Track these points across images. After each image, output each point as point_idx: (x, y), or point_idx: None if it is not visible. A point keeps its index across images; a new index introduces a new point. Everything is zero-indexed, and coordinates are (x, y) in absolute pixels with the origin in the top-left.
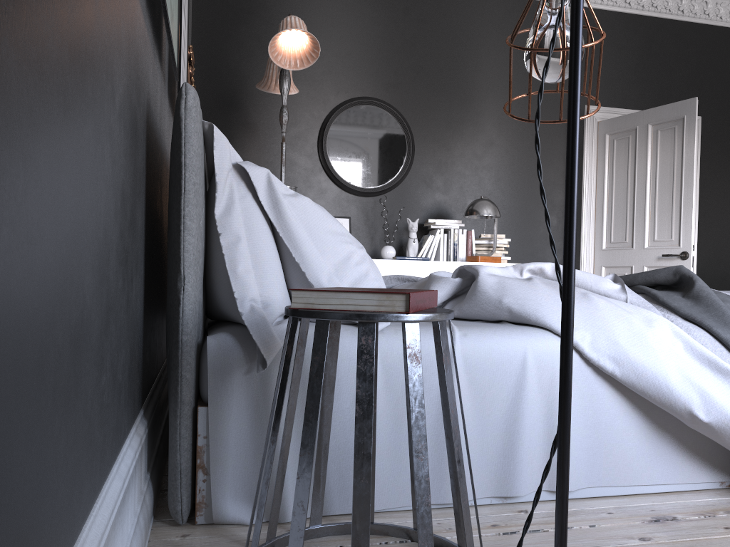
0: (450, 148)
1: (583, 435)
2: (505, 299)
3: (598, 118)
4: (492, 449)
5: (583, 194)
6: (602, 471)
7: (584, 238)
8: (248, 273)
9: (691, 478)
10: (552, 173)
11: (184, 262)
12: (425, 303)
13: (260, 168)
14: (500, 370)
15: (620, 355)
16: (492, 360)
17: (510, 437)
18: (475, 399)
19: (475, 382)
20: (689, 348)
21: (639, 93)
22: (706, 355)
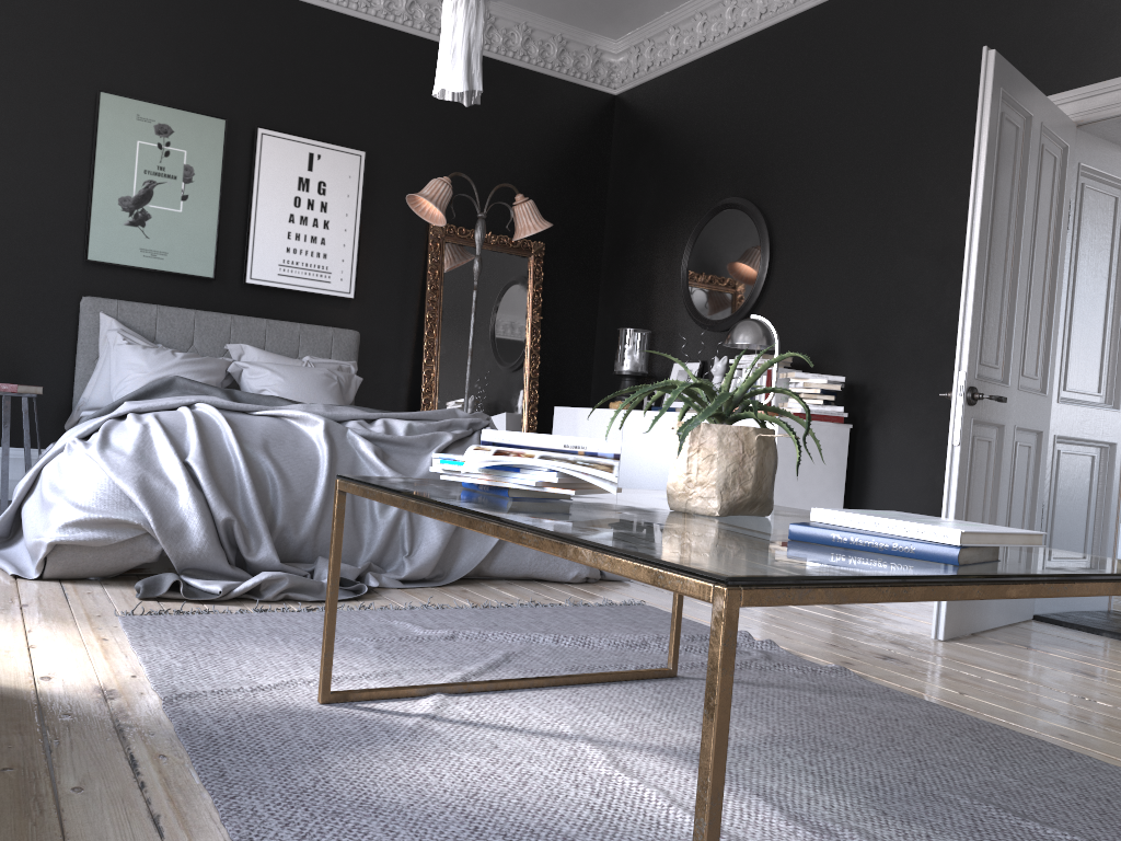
0: (815, 244)
1: None
2: None
3: (1069, 116)
4: None
5: None
6: None
7: None
8: (90, 385)
9: None
10: None
11: (75, 379)
12: None
13: (113, 331)
14: None
15: None
16: None
17: None
18: None
19: None
20: None
21: None
22: None
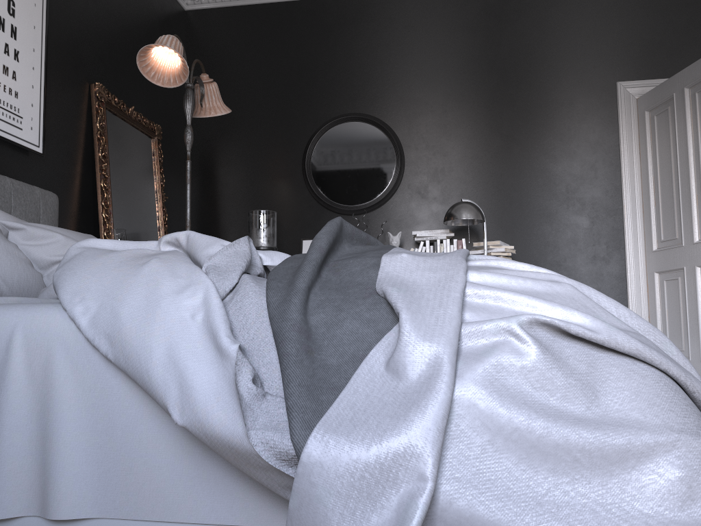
0: (447, 153)
1: (91, 444)
2: (56, 271)
3: (637, 95)
4: None
5: (623, 187)
6: (120, 496)
7: (628, 239)
8: None
9: (262, 520)
10: (578, 166)
11: None
12: None
13: None
14: None
15: (115, 332)
16: None
17: None
18: None
19: None
20: (206, 319)
21: (694, 56)
22: (214, 326)
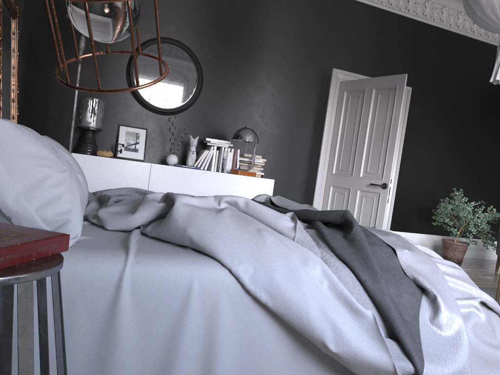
0: (231, 86)
1: (237, 352)
2: (189, 229)
3: (341, 79)
4: (152, 363)
5: (324, 133)
6: None
7: (321, 164)
8: None
9: None
10: (304, 114)
11: None
12: (25, 256)
13: None
14: (167, 295)
15: (274, 289)
16: (160, 286)
17: (169, 354)
18: (140, 319)
19: (141, 305)
20: (332, 287)
21: (371, 65)
22: (344, 294)
